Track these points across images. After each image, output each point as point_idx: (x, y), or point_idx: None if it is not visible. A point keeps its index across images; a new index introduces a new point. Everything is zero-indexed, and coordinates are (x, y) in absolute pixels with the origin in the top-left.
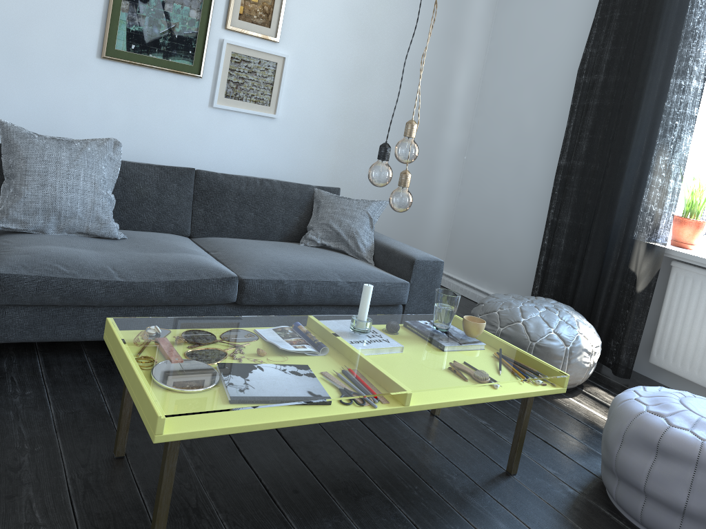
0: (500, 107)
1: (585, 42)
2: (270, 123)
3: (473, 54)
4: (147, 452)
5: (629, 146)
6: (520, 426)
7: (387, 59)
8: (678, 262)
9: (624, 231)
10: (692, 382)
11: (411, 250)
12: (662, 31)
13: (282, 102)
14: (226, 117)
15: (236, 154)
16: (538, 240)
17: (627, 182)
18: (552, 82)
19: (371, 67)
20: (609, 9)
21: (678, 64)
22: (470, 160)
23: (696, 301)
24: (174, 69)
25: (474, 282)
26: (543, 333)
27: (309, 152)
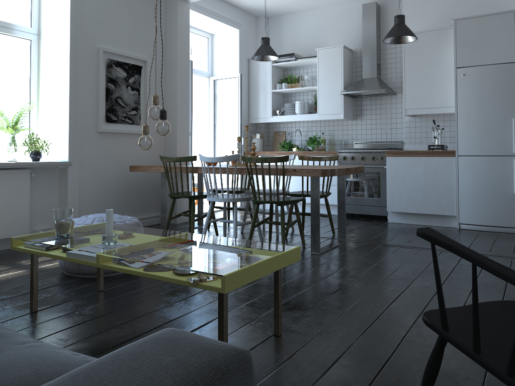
0: None
1: None
2: None
3: None
4: None
5: None
6: None
7: None
8: None
9: None
10: None
11: None
12: None
13: None
14: None
15: None
16: None
17: None
18: None
19: None
20: None
21: None
22: None
23: None
24: None
25: None
26: None
27: None
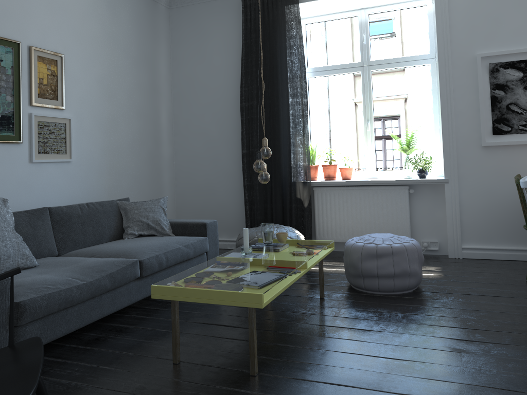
0: (191, 127)
1: (236, 84)
2: (68, 166)
3: (166, 99)
4: (186, 356)
5: (279, 135)
6: (321, 273)
7: (125, 109)
8: (316, 187)
9: (289, 178)
10: (337, 243)
11: (196, 220)
12: (280, 76)
13: (73, 150)
14: (41, 167)
15: (52, 192)
16: (238, 198)
17: (284, 153)
18: (222, 108)
19: (117, 116)
20: (249, 66)
21: (292, 91)
22: (178, 163)
23: (329, 203)
24: (2, 140)
25: None
26: None
27: (94, 180)
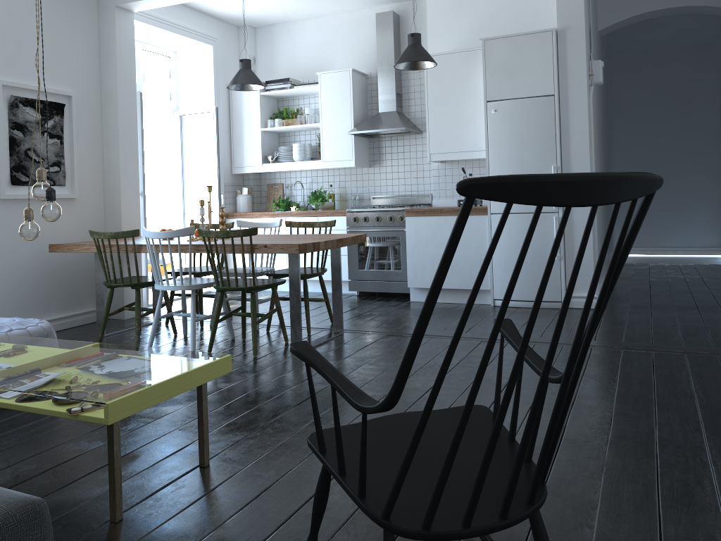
0: None
1: None
2: None
3: None
4: (99, 514)
5: None
6: None
7: None
8: None
9: None
10: None
11: None
12: None
13: None
14: None
15: None
16: None
17: None
18: None
19: None
20: None
21: None
22: None
23: None
24: None
25: None
26: None
27: None
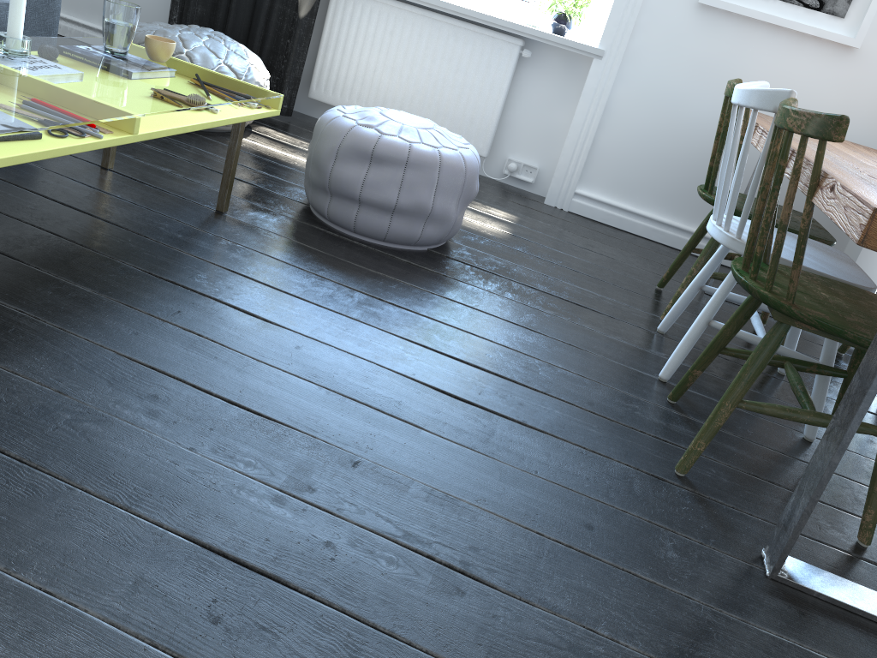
0: None
1: None
2: None
3: None
4: None
5: None
6: (231, 159)
7: None
8: None
9: None
10: None
11: None
12: None
13: None
14: None
15: None
16: None
17: None
18: None
19: None
20: None
21: None
22: None
23: (357, 27)
24: None
25: (78, 16)
26: (213, 66)
27: None
